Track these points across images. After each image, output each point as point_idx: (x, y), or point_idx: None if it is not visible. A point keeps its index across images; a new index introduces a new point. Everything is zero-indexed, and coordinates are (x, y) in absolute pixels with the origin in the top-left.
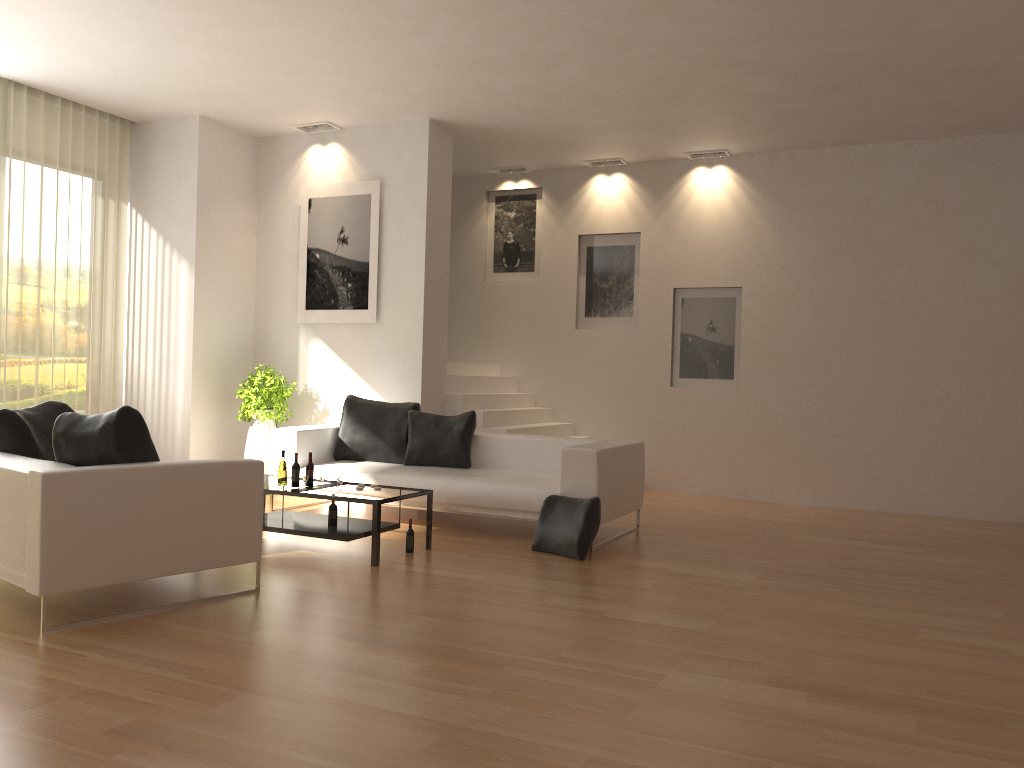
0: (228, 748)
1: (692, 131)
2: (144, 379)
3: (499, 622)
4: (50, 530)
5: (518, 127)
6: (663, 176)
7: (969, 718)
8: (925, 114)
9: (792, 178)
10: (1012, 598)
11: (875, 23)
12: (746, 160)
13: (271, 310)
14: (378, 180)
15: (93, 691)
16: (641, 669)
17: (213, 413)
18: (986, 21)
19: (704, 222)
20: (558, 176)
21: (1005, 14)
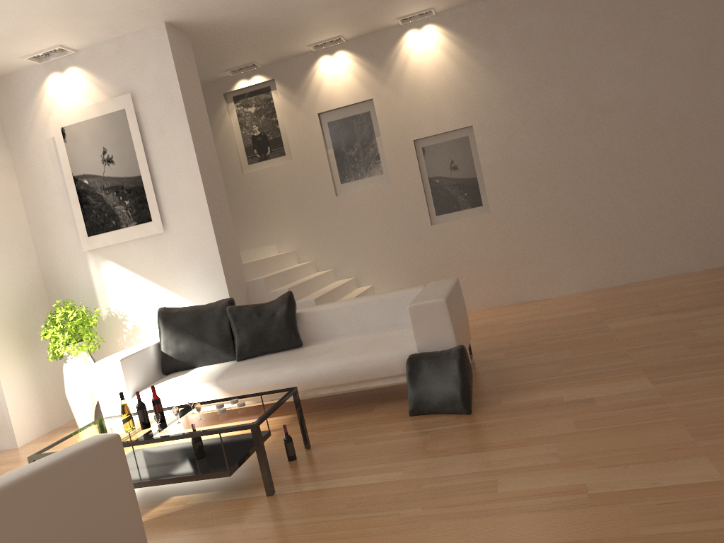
0: None
1: None
2: None
3: None
4: None
5: (251, 16)
6: (380, 45)
7: None
8: None
9: (493, 22)
10: None
11: None
12: (450, 15)
13: (52, 246)
14: (128, 93)
15: None
16: None
17: (21, 361)
18: None
19: (426, 77)
20: (286, 65)
21: None
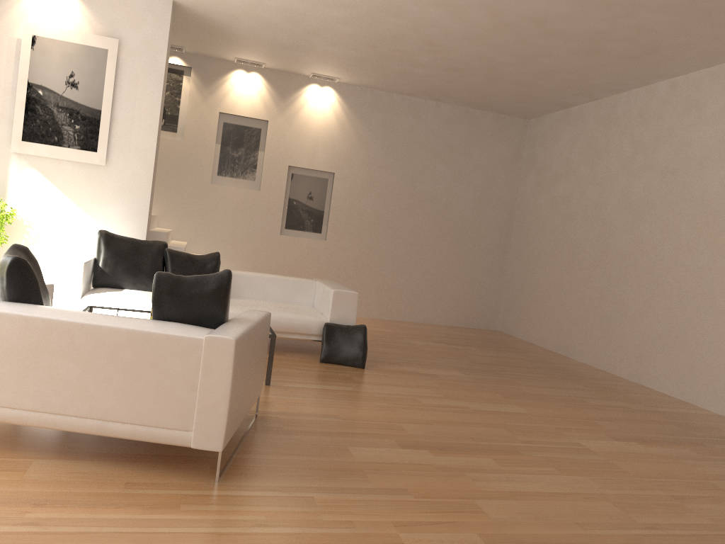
0: (564, 538)
1: (340, 64)
2: None
3: (443, 421)
4: (232, 390)
5: (231, 27)
6: (289, 84)
7: (694, 444)
8: (469, 93)
9: (372, 108)
10: (565, 376)
11: (527, 52)
12: (346, 88)
13: None
14: (117, 39)
15: (399, 523)
16: (565, 441)
17: None
18: (567, 67)
19: (314, 124)
20: (206, 62)
21: (578, 68)
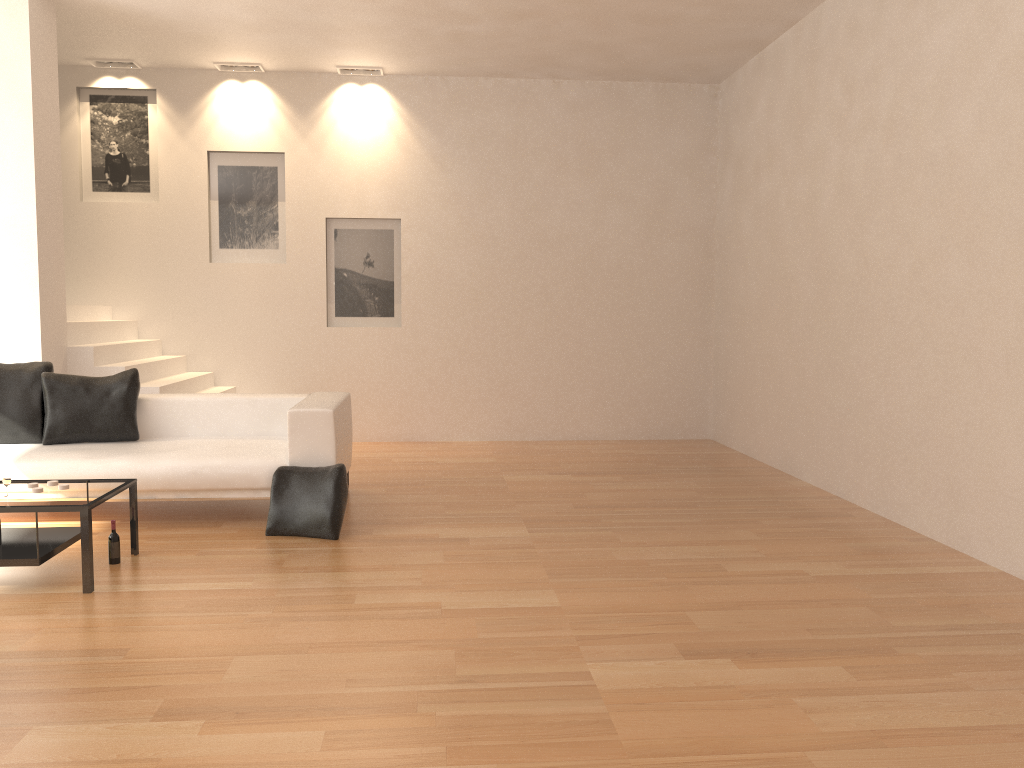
0: None
1: (358, 43)
2: None
3: (341, 644)
4: None
5: (151, 10)
6: (309, 90)
7: (868, 651)
8: (588, 55)
9: (449, 106)
10: (741, 516)
11: None
12: (400, 82)
13: None
14: None
15: None
16: (559, 670)
17: None
18: None
19: (357, 146)
20: (177, 77)
21: None
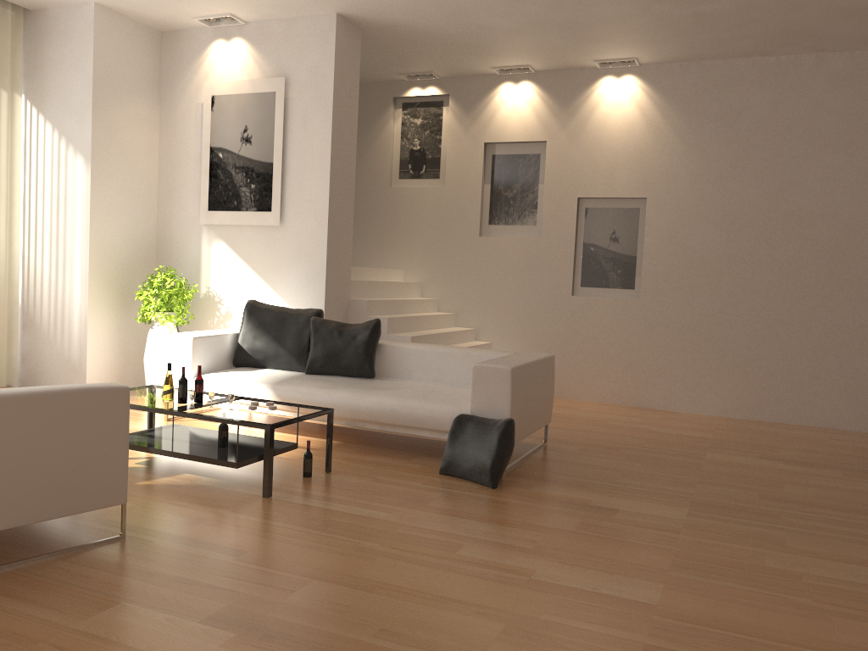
0: None
1: (606, 35)
2: (40, 278)
3: (408, 590)
4: None
5: (428, 26)
6: (571, 85)
7: None
8: (849, 21)
9: (701, 89)
10: None
11: None
12: (655, 70)
13: (173, 210)
14: (283, 77)
15: None
16: None
17: (112, 314)
18: None
19: (610, 132)
20: (465, 83)
21: None
